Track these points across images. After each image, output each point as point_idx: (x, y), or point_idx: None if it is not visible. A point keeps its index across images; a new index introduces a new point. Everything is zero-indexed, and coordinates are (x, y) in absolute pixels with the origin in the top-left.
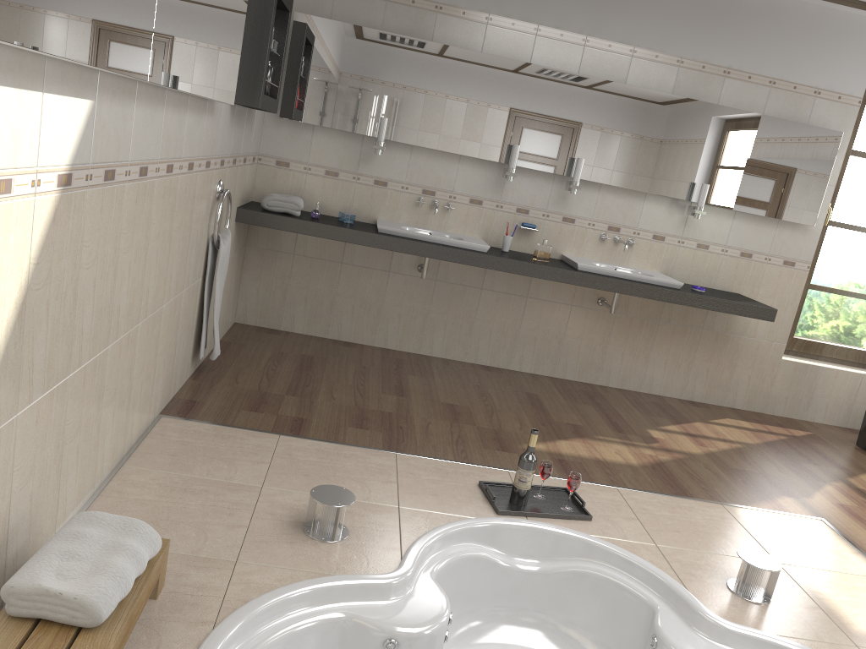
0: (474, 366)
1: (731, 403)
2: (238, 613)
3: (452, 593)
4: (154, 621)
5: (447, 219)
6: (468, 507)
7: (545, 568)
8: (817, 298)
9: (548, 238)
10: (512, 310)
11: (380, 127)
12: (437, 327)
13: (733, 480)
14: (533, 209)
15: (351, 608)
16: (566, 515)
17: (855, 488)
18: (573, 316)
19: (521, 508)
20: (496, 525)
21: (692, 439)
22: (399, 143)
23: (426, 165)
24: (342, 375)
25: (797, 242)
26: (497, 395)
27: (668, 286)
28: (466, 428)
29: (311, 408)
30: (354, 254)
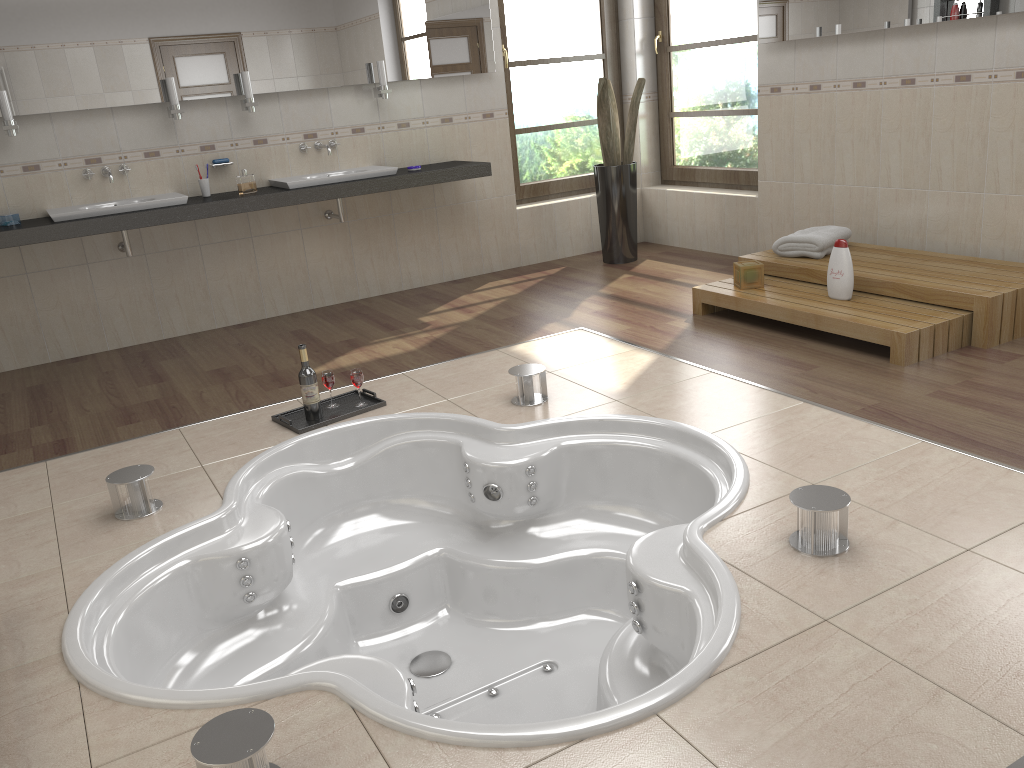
0: (227, 329)
1: (490, 268)
2: (87, 593)
3: (286, 515)
4: (7, 634)
5: (128, 183)
6: (269, 440)
7: (361, 459)
8: (527, 141)
9: (247, 168)
10: (242, 256)
11: (2, 103)
12: (170, 304)
13: (503, 328)
14: (218, 143)
15: (193, 552)
16: (362, 410)
17: (605, 295)
18: (308, 240)
19: (319, 421)
20: (300, 441)
21: (461, 311)
22: (33, 115)
23: (77, 131)
24: (86, 388)
25: (487, 93)
26: (262, 344)
27: (384, 175)
28: (241, 382)
29: (67, 428)
30: (38, 259)
